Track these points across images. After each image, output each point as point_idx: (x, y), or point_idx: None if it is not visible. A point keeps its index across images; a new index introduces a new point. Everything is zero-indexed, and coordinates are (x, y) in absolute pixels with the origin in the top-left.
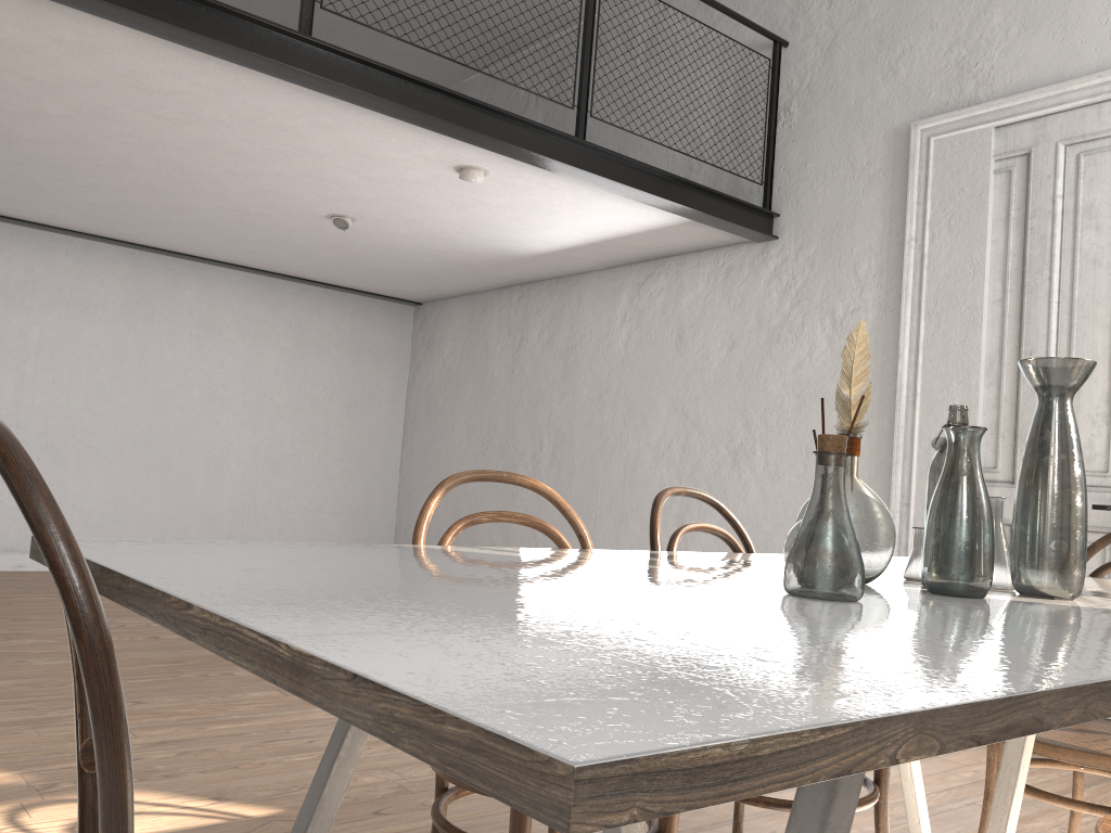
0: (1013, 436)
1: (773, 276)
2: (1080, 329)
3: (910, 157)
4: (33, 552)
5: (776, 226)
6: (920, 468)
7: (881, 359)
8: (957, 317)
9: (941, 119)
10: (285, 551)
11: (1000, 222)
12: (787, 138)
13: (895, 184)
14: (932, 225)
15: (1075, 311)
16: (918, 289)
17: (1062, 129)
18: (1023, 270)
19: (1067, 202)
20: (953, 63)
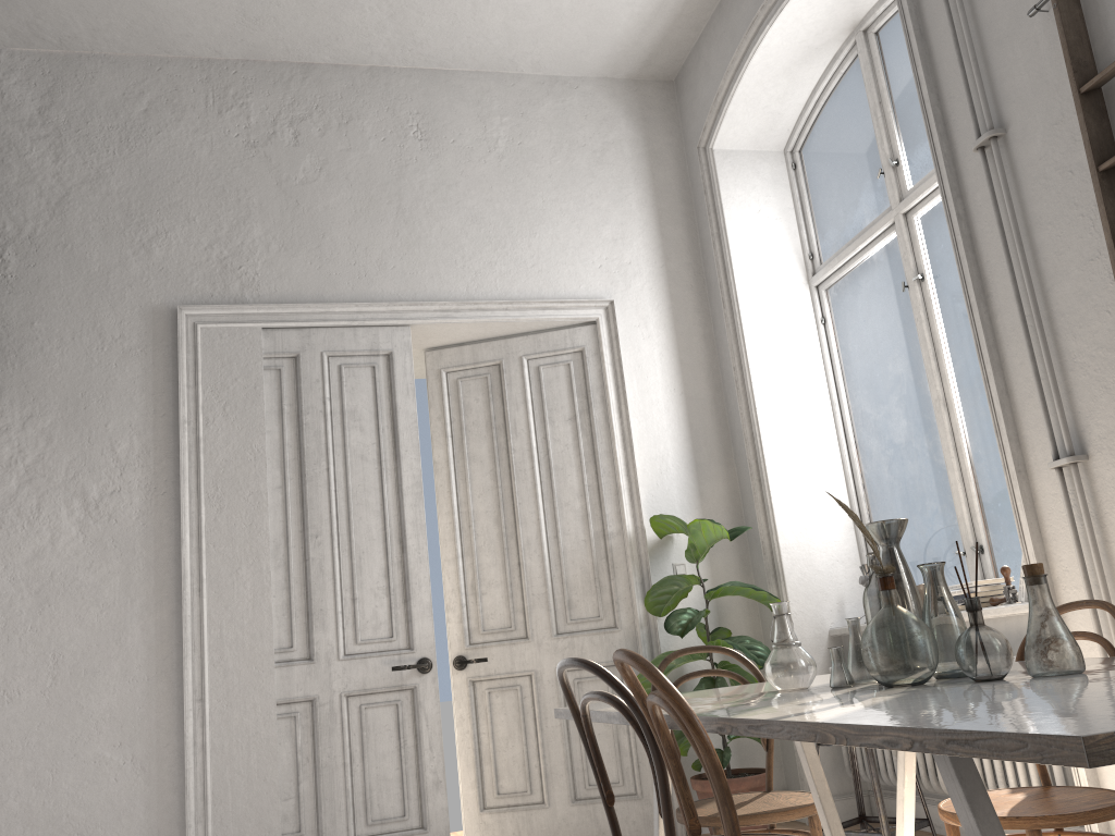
0: (307, 614)
1: None
2: (356, 514)
3: (180, 339)
4: (1105, 755)
5: None
6: (213, 657)
7: (155, 545)
8: (241, 501)
9: (210, 309)
10: (1023, 710)
11: (274, 415)
12: (1, 287)
13: (158, 363)
14: (206, 409)
15: (352, 499)
16: (195, 472)
17: (326, 342)
18: (301, 460)
19: (334, 404)
20: (215, 259)
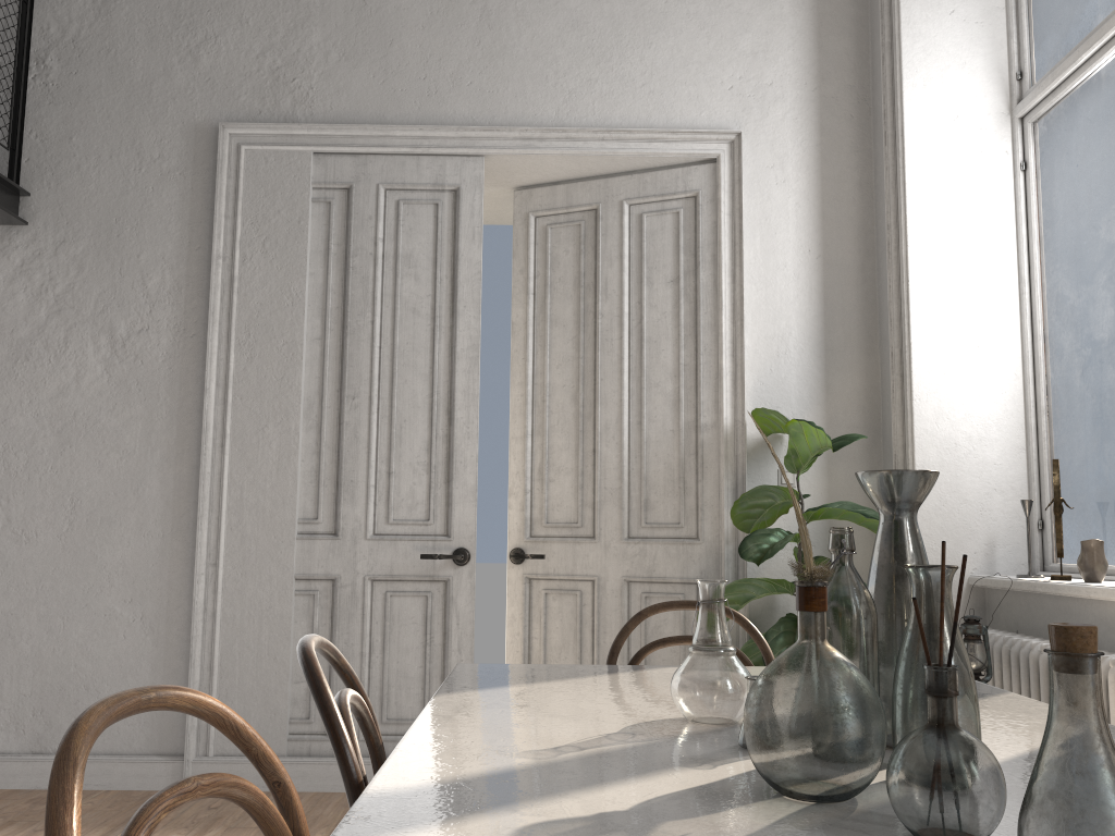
0: (336, 484)
1: (19, 272)
2: (401, 376)
3: (219, 162)
4: None
5: (24, 207)
6: (231, 521)
7: (180, 392)
8: (274, 351)
9: (255, 128)
10: None
11: (320, 255)
12: (42, 97)
13: (197, 189)
14: (244, 244)
15: (397, 358)
16: (227, 314)
17: (384, 172)
18: (344, 309)
19: (387, 246)
20: (267, 70)
